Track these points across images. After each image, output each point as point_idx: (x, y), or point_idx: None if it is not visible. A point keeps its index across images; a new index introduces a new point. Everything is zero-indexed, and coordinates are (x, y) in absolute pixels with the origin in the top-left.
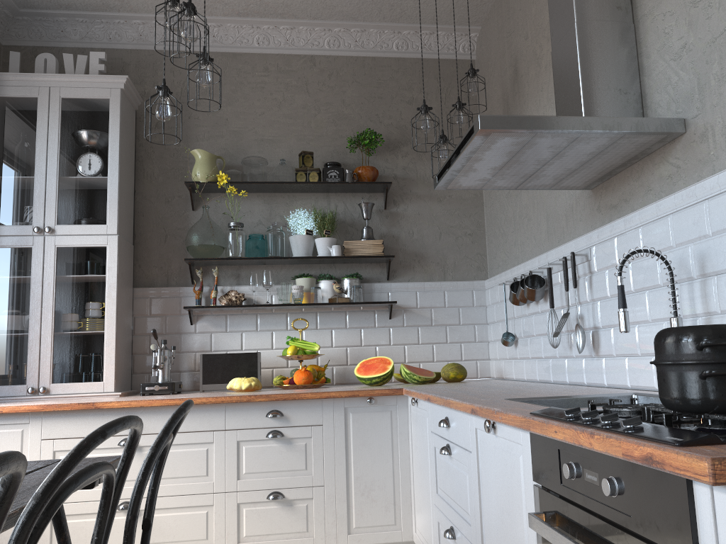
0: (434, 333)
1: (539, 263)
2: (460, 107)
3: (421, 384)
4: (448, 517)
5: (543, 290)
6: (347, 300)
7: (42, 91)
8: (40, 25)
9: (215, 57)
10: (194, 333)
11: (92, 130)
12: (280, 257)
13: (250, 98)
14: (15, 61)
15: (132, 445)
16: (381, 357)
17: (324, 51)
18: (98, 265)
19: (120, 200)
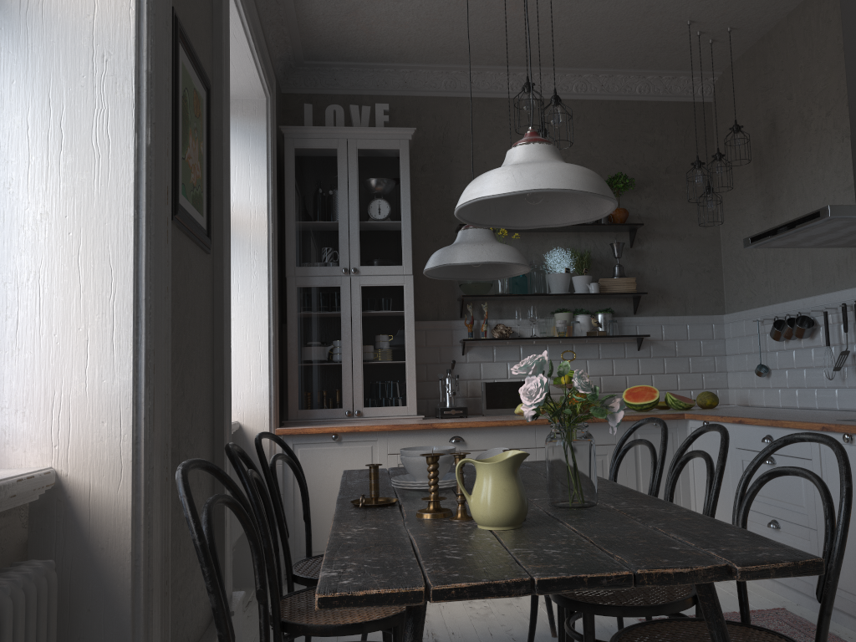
0: (678, 364)
1: (804, 305)
2: (720, 158)
3: (686, 410)
4: (767, 513)
5: (812, 329)
6: (604, 334)
7: (341, 143)
8: (315, 74)
9: (473, 102)
10: (465, 363)
11: (385, 179)
12: (546, 294)
13: (505, 142)
14: (309, 113)
15: (691, 442)
16: (644, 386)
17: (572, 95)
18: (396, 303)
19: (411, 243)
